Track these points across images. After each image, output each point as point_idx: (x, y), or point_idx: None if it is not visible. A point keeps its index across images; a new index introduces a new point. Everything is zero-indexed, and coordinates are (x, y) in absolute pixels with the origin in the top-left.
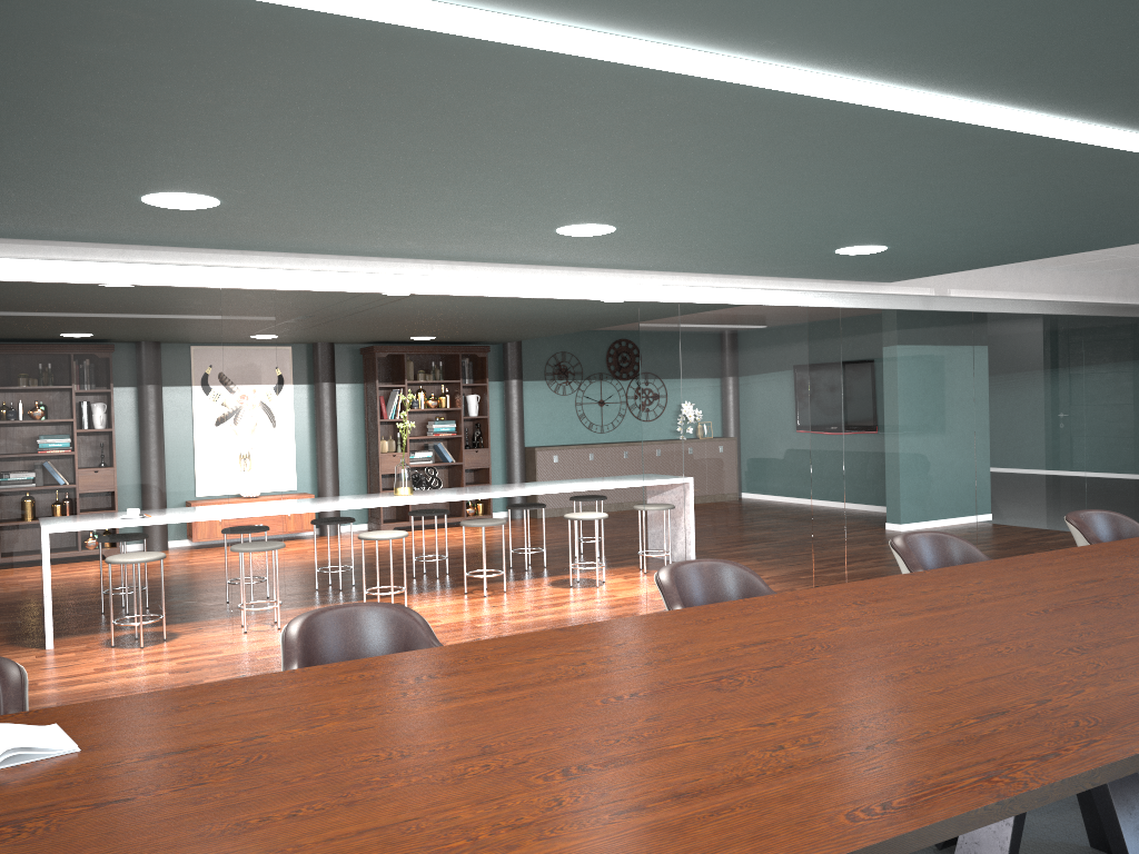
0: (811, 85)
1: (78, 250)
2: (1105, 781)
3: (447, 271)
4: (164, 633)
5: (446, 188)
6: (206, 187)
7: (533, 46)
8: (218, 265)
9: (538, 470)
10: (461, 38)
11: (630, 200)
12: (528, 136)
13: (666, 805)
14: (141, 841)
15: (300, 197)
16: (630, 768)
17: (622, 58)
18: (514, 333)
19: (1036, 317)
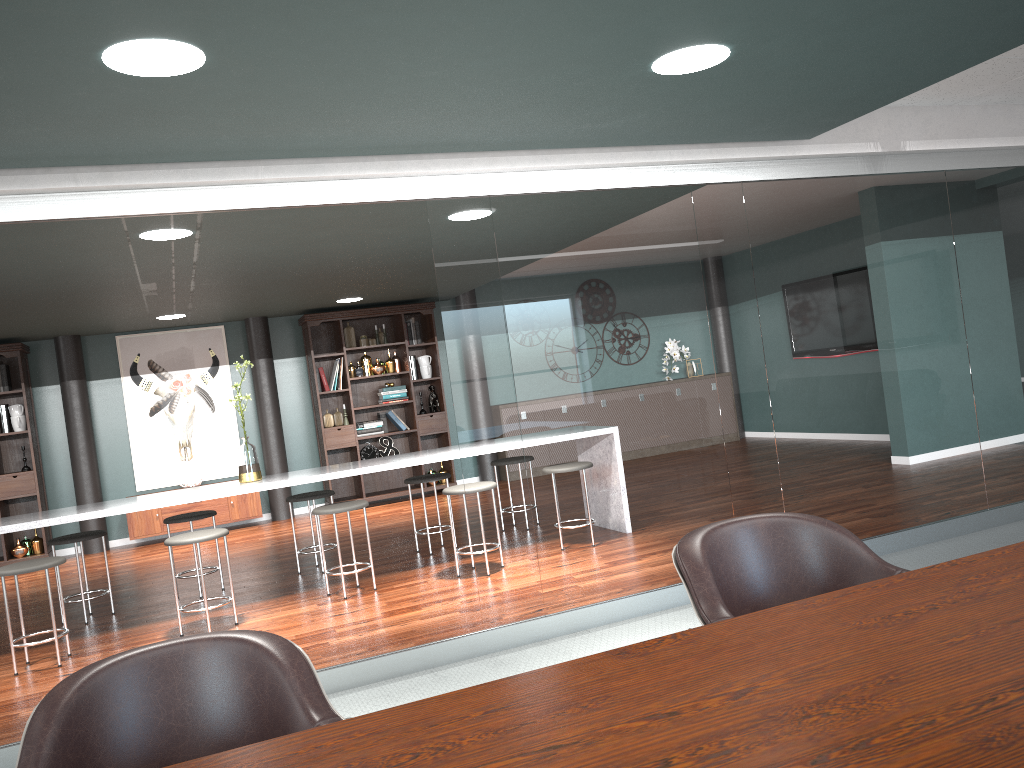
0: None
1: None
2: None
3: (102, 182)
4: None
5: None
6: None
7: None
8: None
9: None
10: None
11: None
12: None
13: None
14: None
15: None
16: None
17: None
18: None
19: None
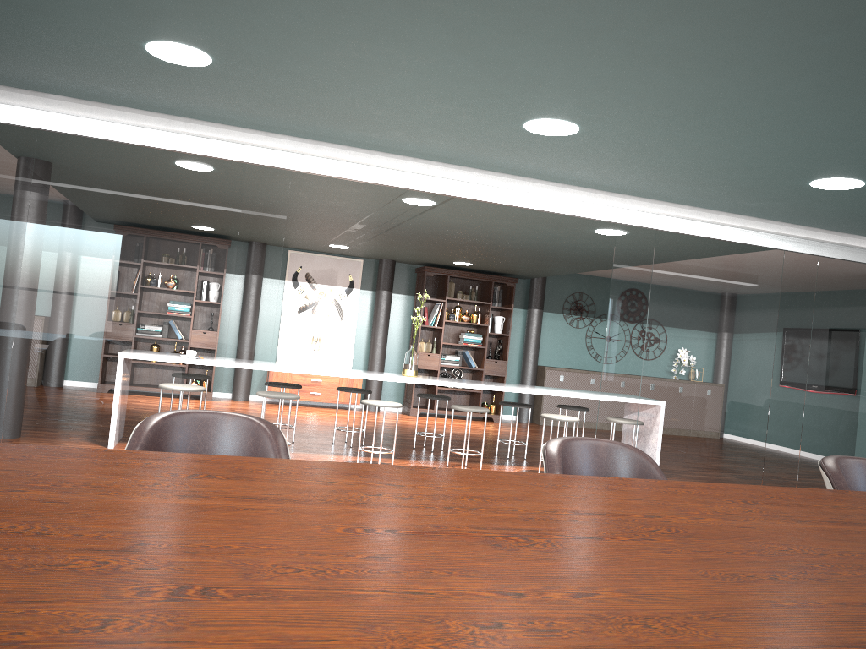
0: None
1: (134, 116)
2: None
3: (441, 172)
4: None
5: (397, 50)
6: (188, 34)
7: None
8: (245, 142)
9: (546, 386)
10: None
11: (580, 83)
12: None
13: None
14: None
15: (274, 55)
16: (263, 605)
17: None
18: (535, 266)
19: None
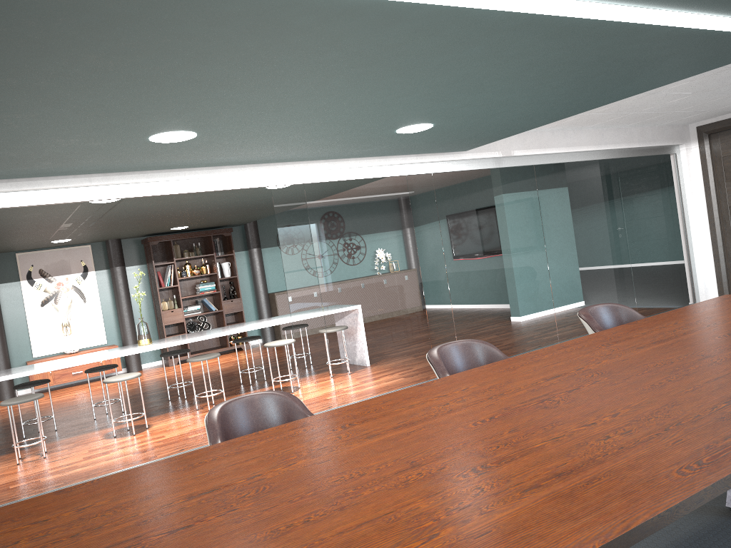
0: None
1: None
2: None
3: (104, 181)
4: None
5: None
6: None
7: None
8: None
9: (279, 308)
10: None
11: (171, 107)
12: None
13: None
14: None
15: None
16: None
17: None
18: (240, 217)
19: (582, 163)
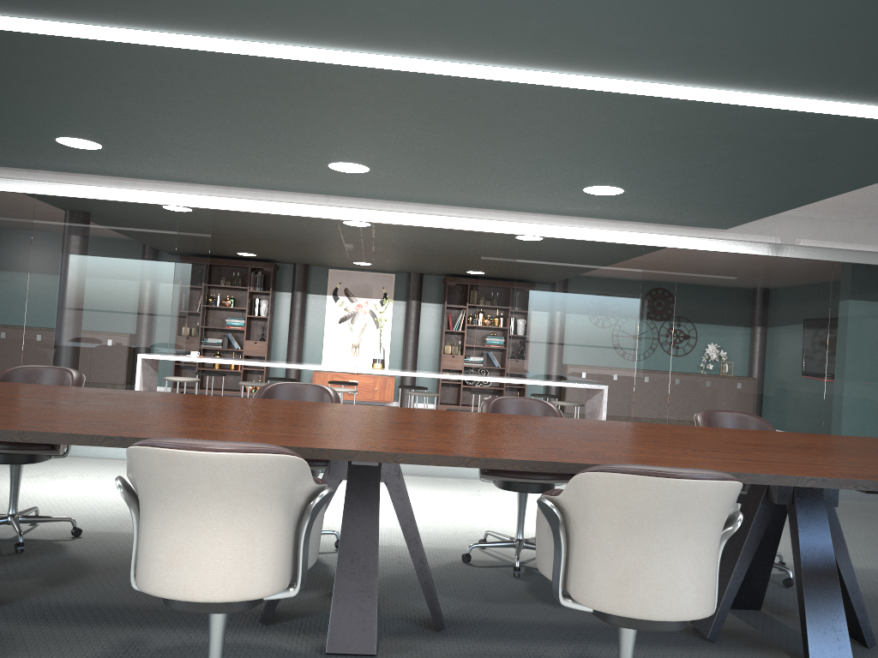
0: (191, 43)
1: (95, 180)
2: (35, 441)
3: (325, 202)
4: None
5: (189, 132)
6: (70, 133)
7: None
8: (175, 191)
9: None
10: None
11: (317, 141)
12: (143, 90)
13: None
14: None
15: (129, 140)
16: None
17: (54, 32)
18: None
19: None
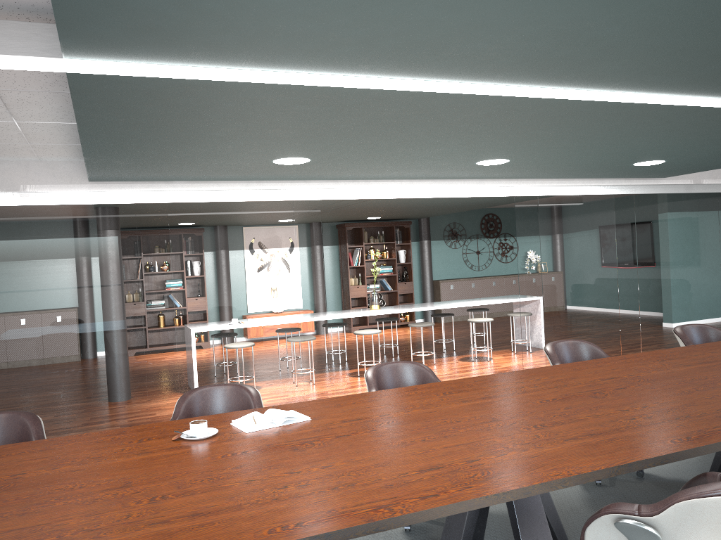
0: (633, 98)
1: (226, 185)
2: None
3: (409, 185)
4: (270, 382)
5: (427, 148)
6: (308, 154)
7: (500, 94)
8: (293, 188)
9: (441, 294)
10: (466, 93)
11: (522, 148)
12: (480, 125)
13: (587, 437)
14: (366, 447)
15: (351, 156)
16: (564, 425)
17: (540, 96)
18: (428, 213)
19: None
